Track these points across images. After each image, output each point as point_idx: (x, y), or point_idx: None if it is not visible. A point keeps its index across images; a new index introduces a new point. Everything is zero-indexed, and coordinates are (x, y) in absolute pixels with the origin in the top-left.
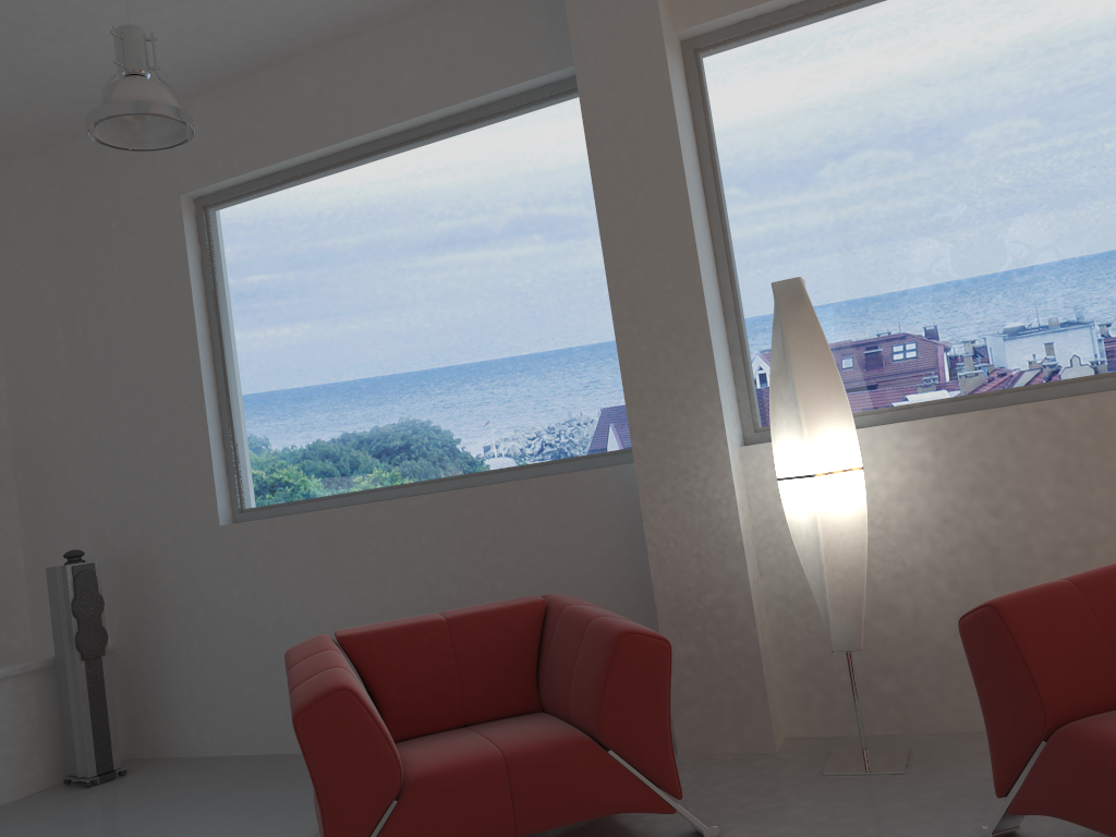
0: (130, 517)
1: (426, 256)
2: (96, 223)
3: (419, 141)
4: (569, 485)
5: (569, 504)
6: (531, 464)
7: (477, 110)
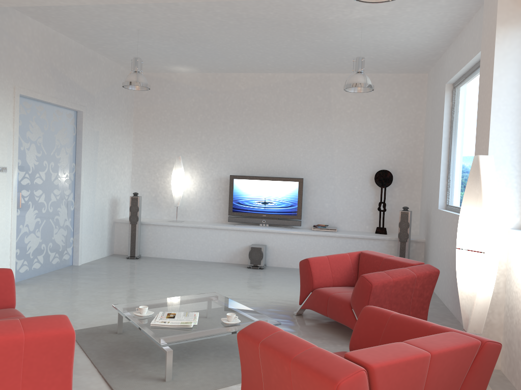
0: (430, 199)
1: None
2: (436, 93)
3: None
4: None
5: None
6: None
7: None
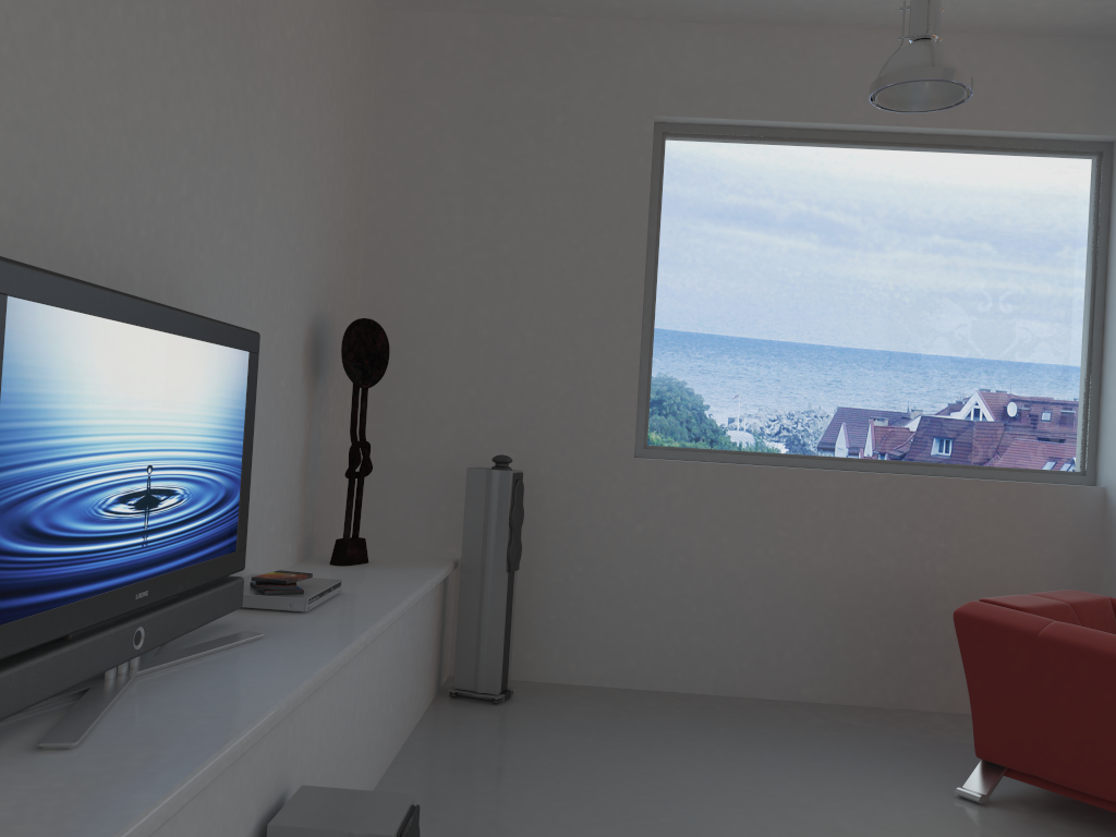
0: (516, 427)
1: (906, 254)
2: (534, 111)
3: (924, 147)
4: (1026, 493)
5: (1023, 509)
6: (975, 466)
7: (993, 140)
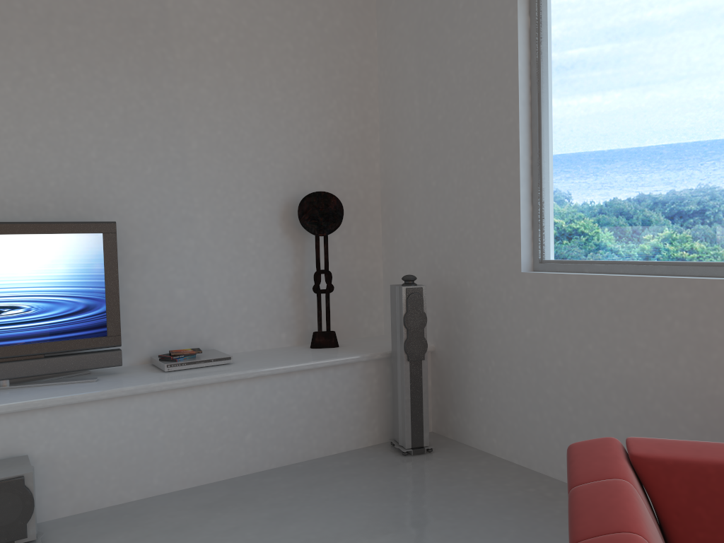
0: (453, 252)
1: None
2: (447, 6)
3: None
4: None
5: None
6: None
7: None
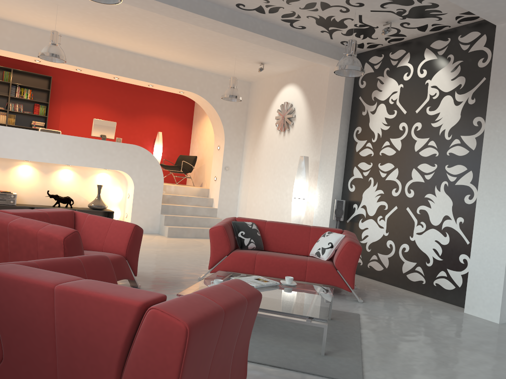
0: None
1: None
2: None
3: None
4: None
5: None
6: None
7: None
